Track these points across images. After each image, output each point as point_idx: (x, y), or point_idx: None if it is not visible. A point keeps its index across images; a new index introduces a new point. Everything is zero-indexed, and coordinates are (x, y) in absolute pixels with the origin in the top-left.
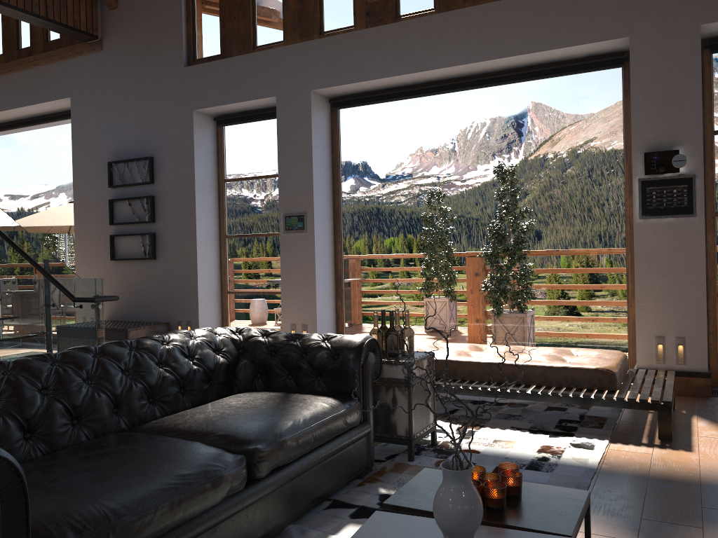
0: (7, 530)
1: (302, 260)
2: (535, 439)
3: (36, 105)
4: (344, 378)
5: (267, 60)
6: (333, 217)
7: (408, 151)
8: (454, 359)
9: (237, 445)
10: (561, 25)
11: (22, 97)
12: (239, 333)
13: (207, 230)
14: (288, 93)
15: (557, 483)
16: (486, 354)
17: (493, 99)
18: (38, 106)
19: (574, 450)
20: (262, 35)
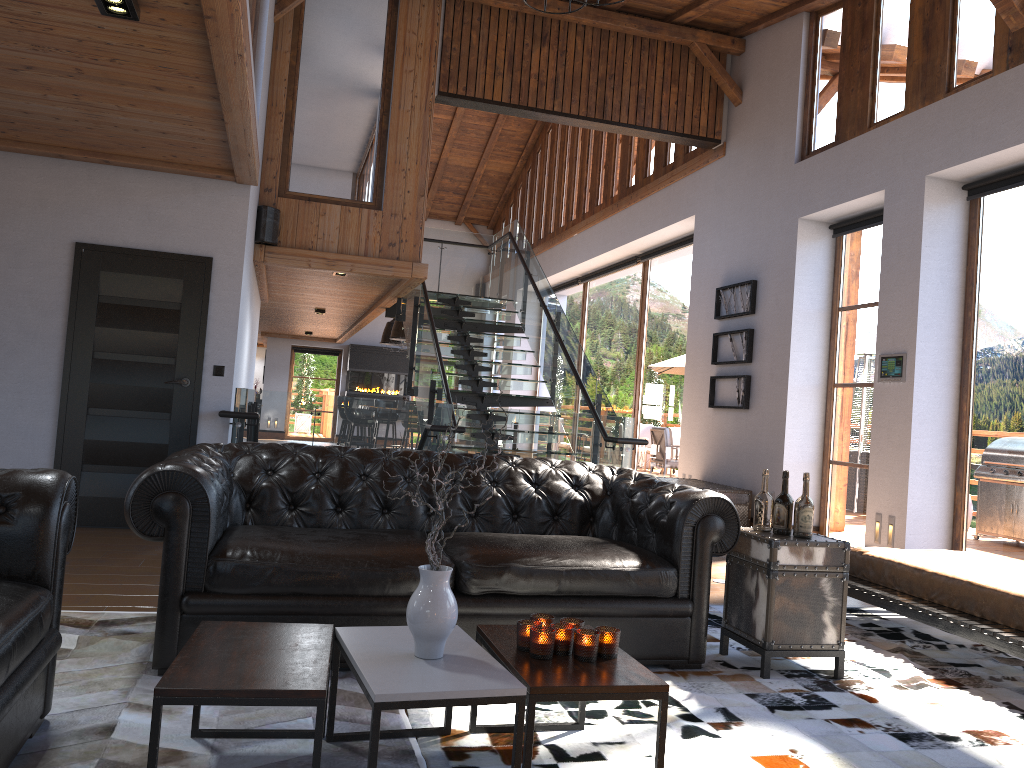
0: (195, 532)
1: (896, 421)
2: (1003, 722)
3: (669, 227)
4: (667, 538)
5: (879, 141)
6: (960, 362)
7: None
8: (975, 582)
9: (460, 556)
10: None
11: (659, 219)
12: (618, 473)
13: (806, 375)
14: (898, 183)
15: (892, 757)
16: None
17: None
18: (671, 227)
19: None
20: (881, 107)
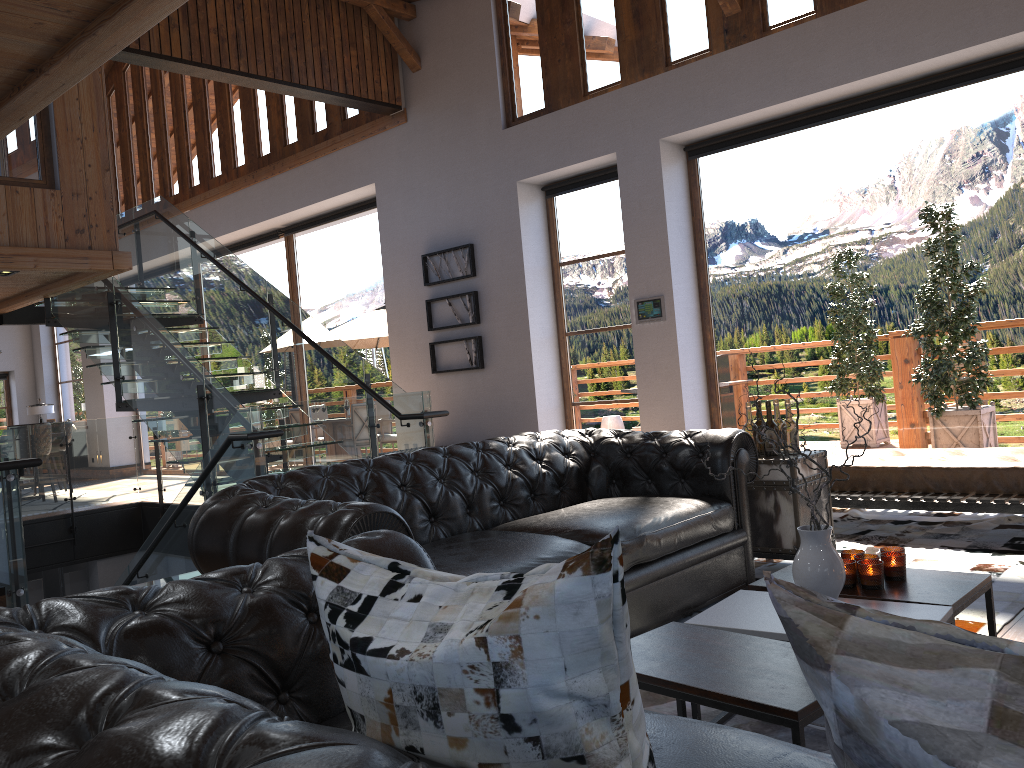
0: None
1: (662, 356)
2: (970, 558)
3: (337, 196)
4: (712, 478)
5: (602, 108)
6: (699, 298)
7: (793, 202)
8: (861, 465)
9: (594, 538)
10: (994, 8)
11: (321, 189)
12: (589, 435)
13: (542, 328)
14: (631, 146)
15: None
16: (907, 458)
17: (906, 119)
18: (339, 197)
19: (1022, 567)
20: (594, 77)
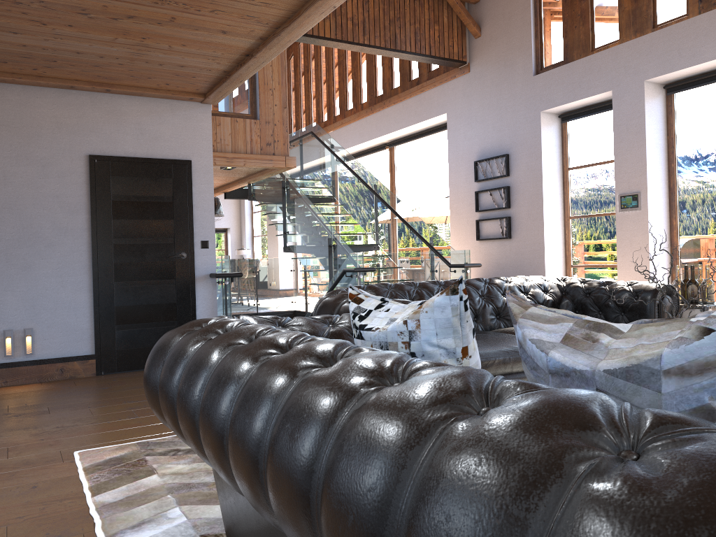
0: None
1: (636, 235)
2: None
3: (422, 122)
4: (642, 313)
5: (603, 59)
6: (668, 195)
7: None
8: None
9: None
10: None
11: (412, 117)
12: (563, 280)
13: (552, 213)
14: (623, 86)
15: None
16: None
17: None
18: (423, 122)
19: None
20: (600, 37)
